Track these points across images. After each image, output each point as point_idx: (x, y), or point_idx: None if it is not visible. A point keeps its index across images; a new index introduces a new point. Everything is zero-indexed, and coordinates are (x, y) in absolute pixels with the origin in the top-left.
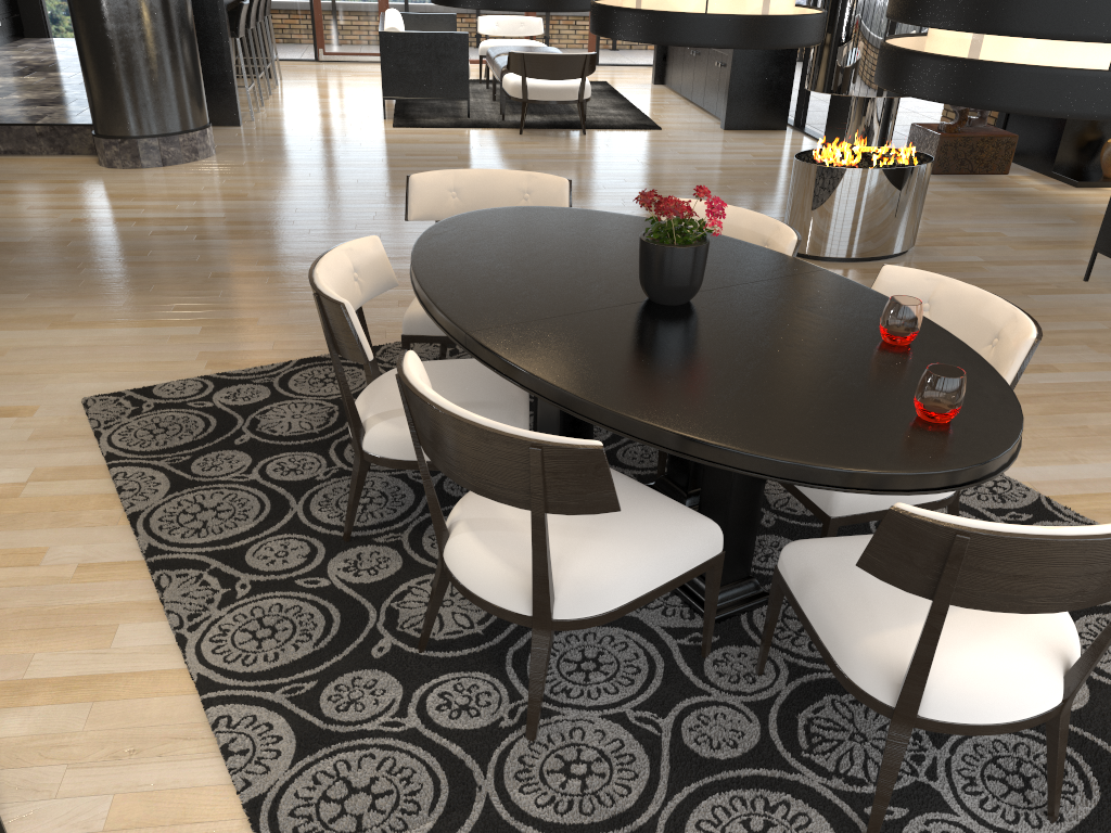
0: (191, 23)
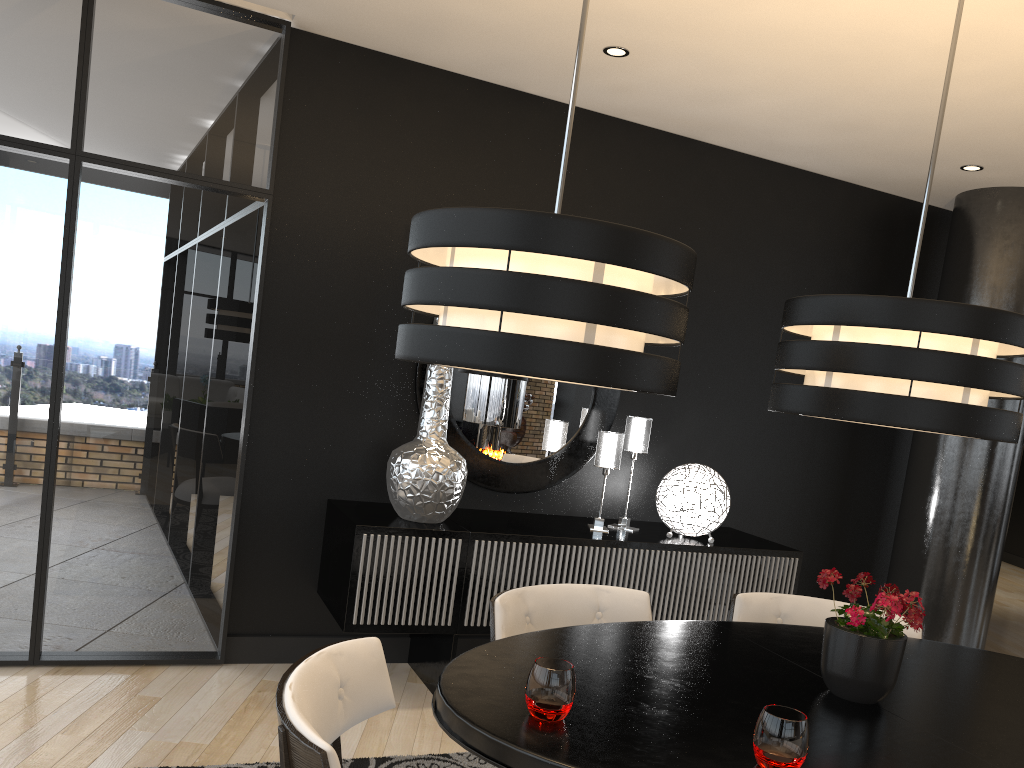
0: None
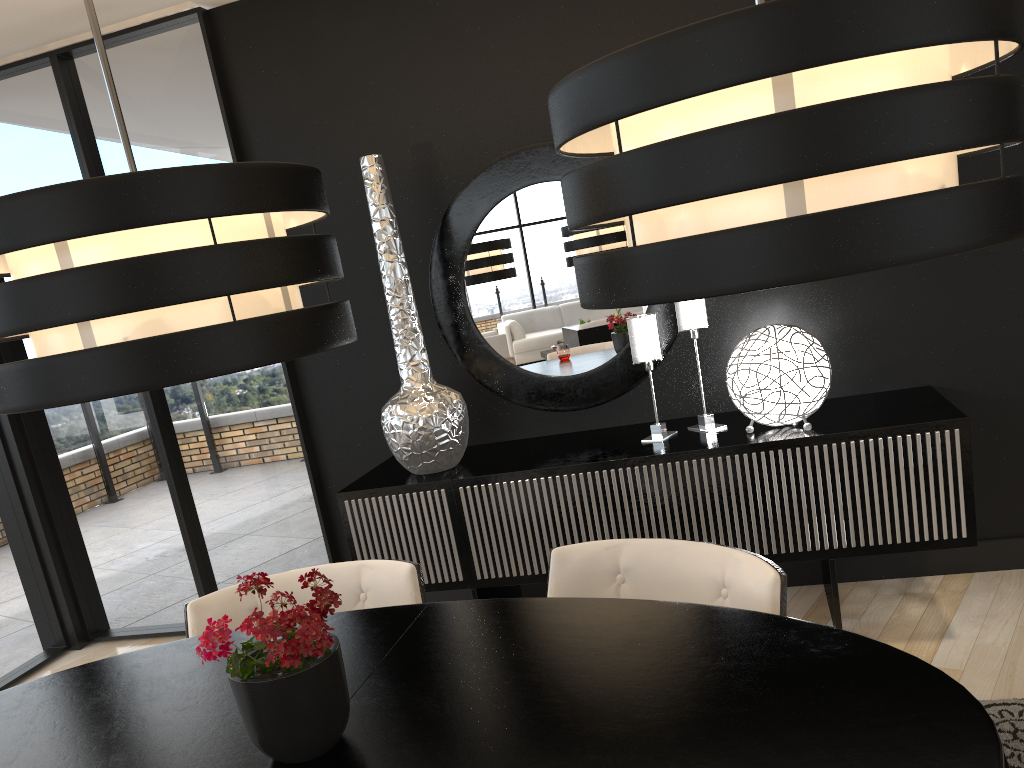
0: None
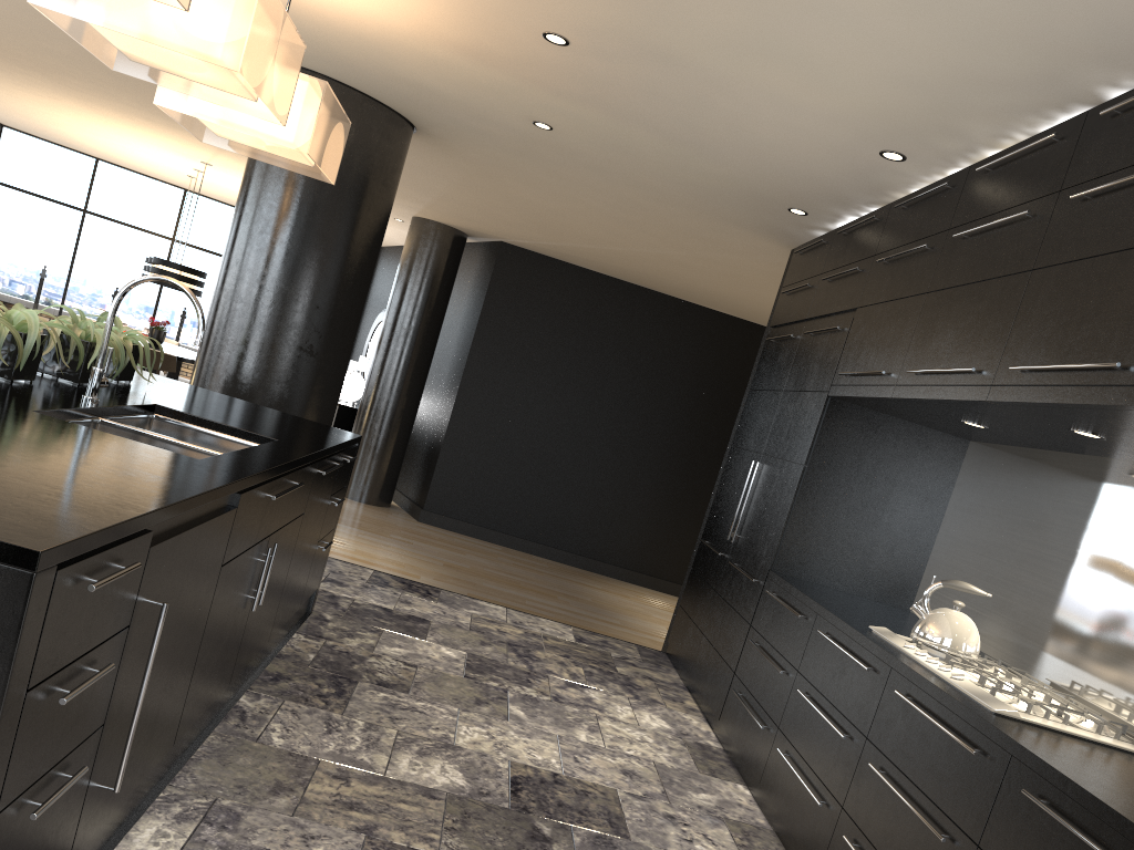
0: None
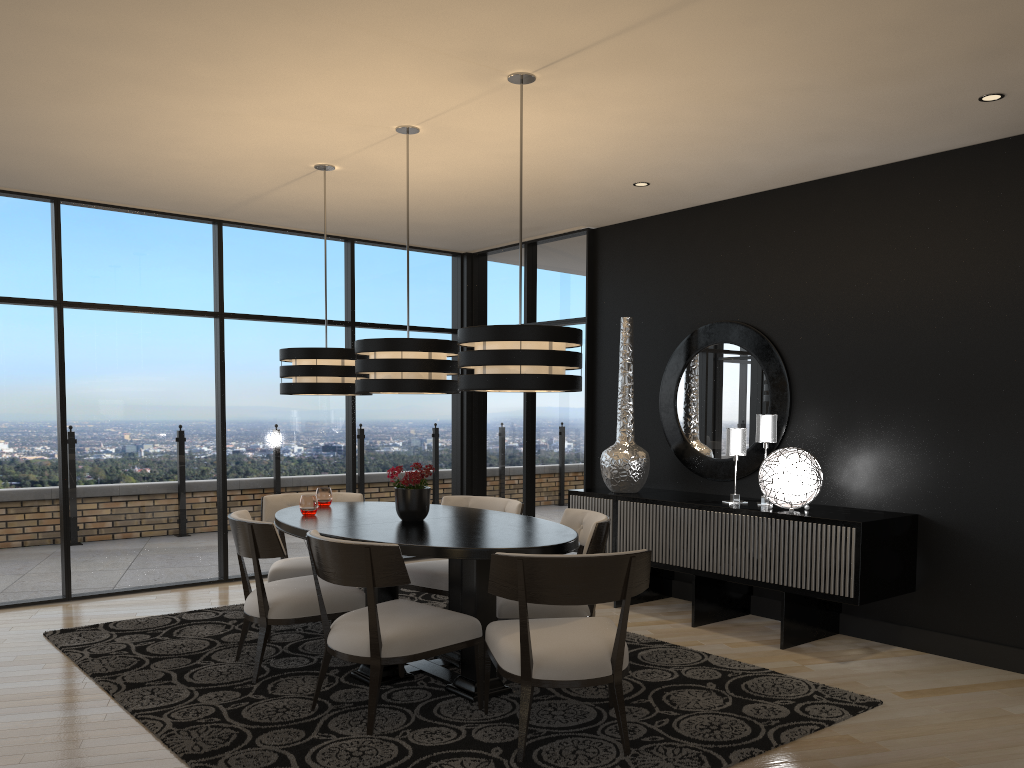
0: None
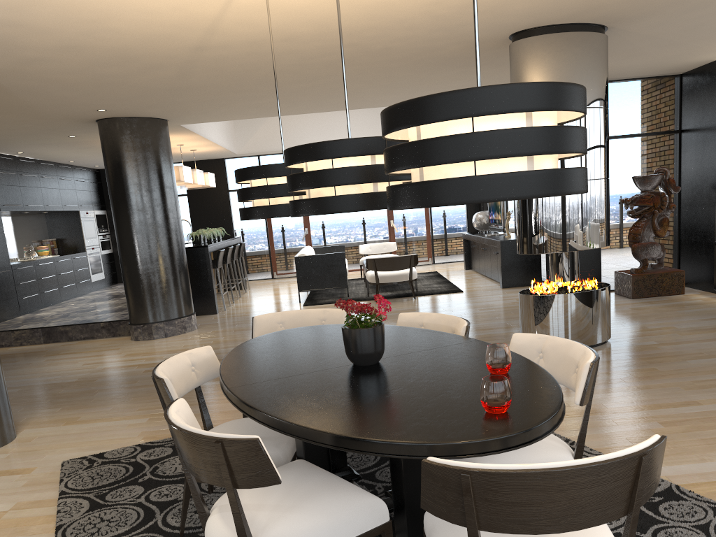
0: (185, 261)
